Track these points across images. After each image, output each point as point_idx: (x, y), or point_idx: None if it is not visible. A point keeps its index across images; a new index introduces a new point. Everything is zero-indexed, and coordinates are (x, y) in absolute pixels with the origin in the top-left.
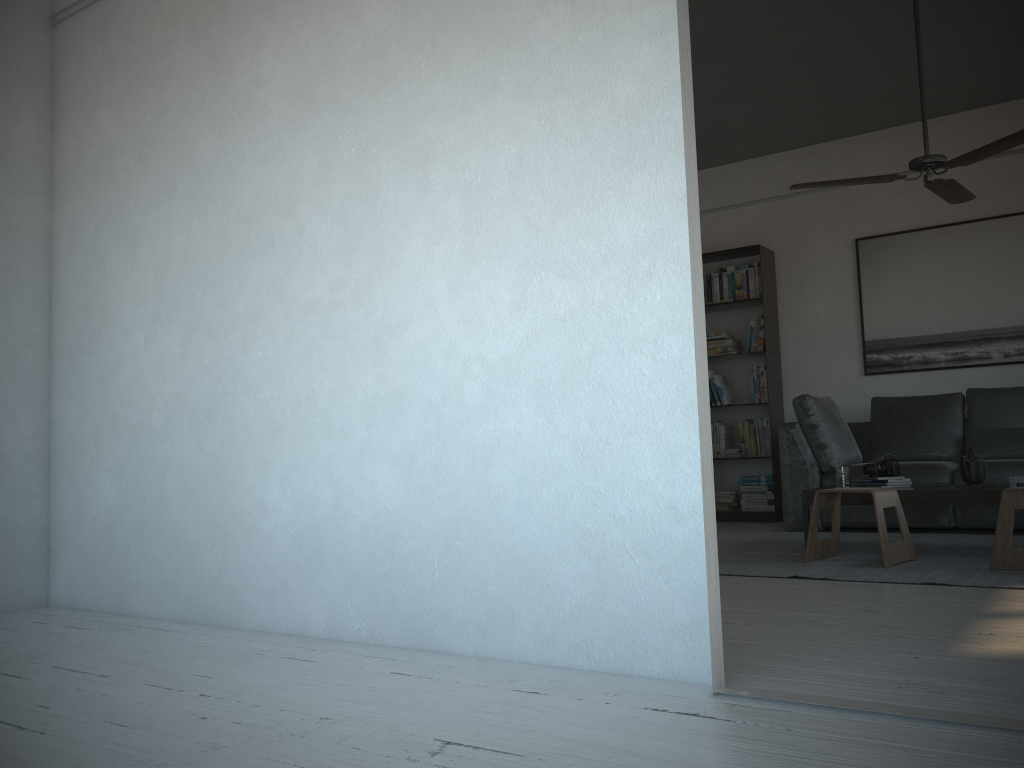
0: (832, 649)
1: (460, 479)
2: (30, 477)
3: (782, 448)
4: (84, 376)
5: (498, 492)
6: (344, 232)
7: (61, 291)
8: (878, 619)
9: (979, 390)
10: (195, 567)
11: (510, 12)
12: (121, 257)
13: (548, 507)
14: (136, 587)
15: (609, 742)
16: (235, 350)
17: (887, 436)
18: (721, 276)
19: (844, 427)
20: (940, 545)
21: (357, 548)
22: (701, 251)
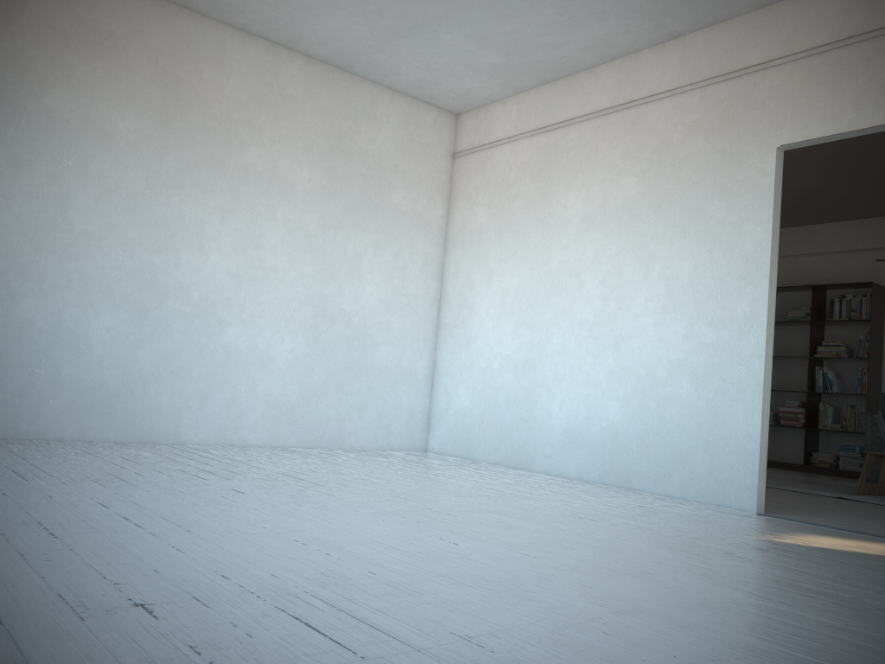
0: (827, 515)
1: (651, 412)
2: (424, 386)
3: (867, 427)
4: (456, 339)
5: (668, 420)
6: (604, 289)
7: (446, 295)
8: (866, 513)
9: None
10: (510, 440)
11: (697, 199)
12: (482, 283)
13: (691, 429)
14: (477, 447)
15: (705, 514)
16: (541, 337)
17: None
18: (841, 301)
19: None
20: None
21: (596, 438)
22: (773, 324)
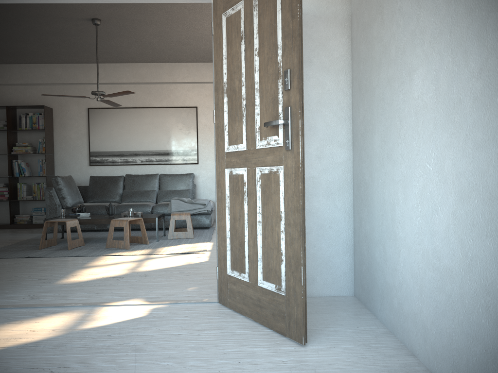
0: (14, 287)
1: None
2: None
3: (46, 198)
4: None
5: None
6: None
7: None
8: (43, 273)
9: (129, 175)
10: None
11: None
12: None
13: None
14: None
15: None
16: None
17: (94, 192)
18: (26, 117)
19: (75, 189)
20: (101, 237)
21: None
22: None
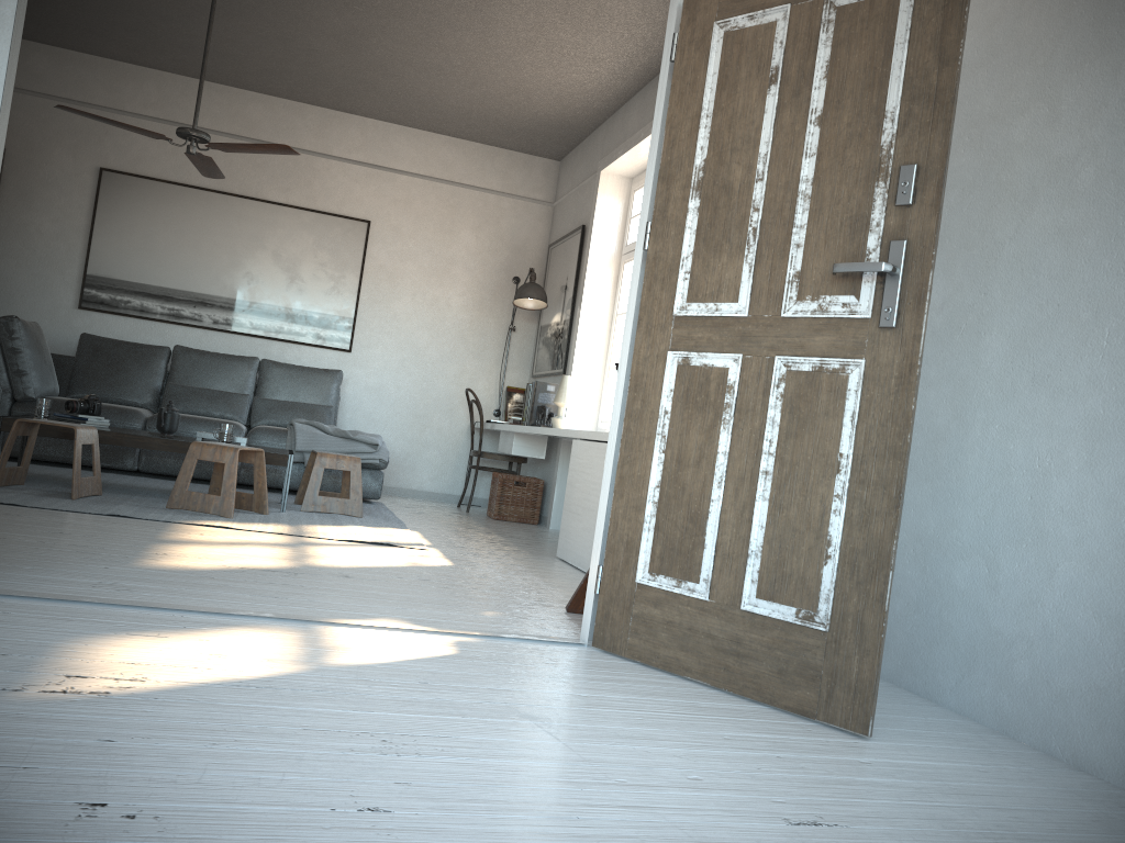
0: (32, 560)
1: None
2: None
3: None
4: None
5: None
6: None
7: None
8: (71, 540)
9: (186, 349)
10: None
11: None
12: None
13: None
14: None
15: None
16: None
17: (90, 375)
18: None
19: (48, 358)
20: (123, 485)
21: None
22: None
